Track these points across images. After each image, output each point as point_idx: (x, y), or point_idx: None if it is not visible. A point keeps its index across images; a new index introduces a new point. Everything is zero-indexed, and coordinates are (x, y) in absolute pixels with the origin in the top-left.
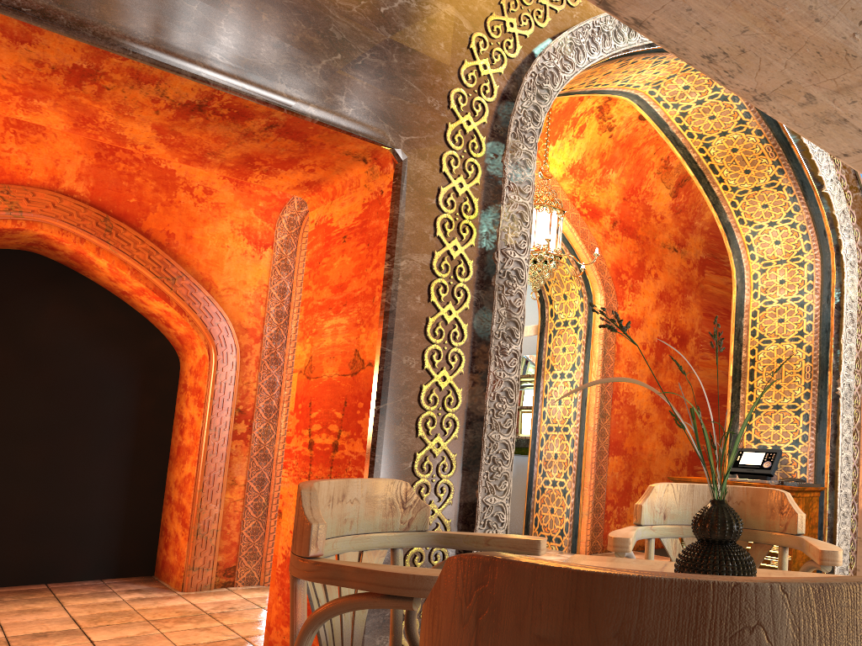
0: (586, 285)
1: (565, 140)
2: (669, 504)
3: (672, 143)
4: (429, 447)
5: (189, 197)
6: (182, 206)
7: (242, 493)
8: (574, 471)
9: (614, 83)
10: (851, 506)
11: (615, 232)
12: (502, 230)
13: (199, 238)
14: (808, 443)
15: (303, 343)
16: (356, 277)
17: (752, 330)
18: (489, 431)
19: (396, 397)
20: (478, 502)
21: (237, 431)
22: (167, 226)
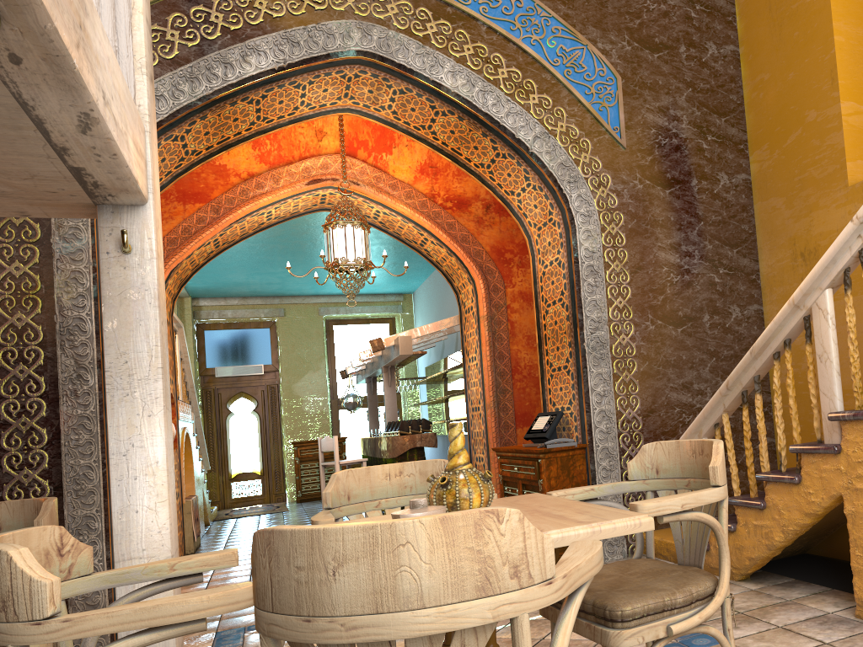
0: (468, 272)
1: (401, 147)
2: (4, 518)
3: (414, 138)
4: (17, 479)
5: None
6: None
7: None
8: (486, 447)
9: (299, 110)
10: (619, 459)
11: (491, 215)
12: (58, 295)
13: None
14: (576, 402)
15: None
16: None
17: (542, 295)
18: (69, 459)
19: None
20: (66, 515)
21: None
22: None
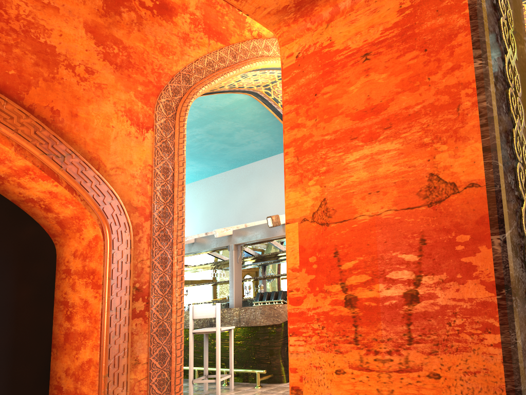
0: None
1: None
2: None
3: None
4: None
5: (72, 75)
6: (65, 83)
7: (145, 371)
8: None
9: None
10: None
11: None
12: None
13: (84, 117)
14: None
15: (302, 187)
16: (406, 92)
17: None
18: None
19: (512, 223)
20: None
21: (136, 309)
22: (50, 102)
